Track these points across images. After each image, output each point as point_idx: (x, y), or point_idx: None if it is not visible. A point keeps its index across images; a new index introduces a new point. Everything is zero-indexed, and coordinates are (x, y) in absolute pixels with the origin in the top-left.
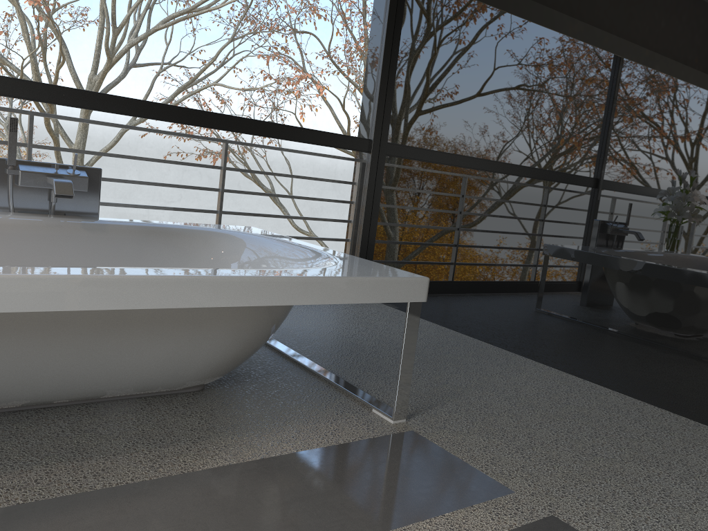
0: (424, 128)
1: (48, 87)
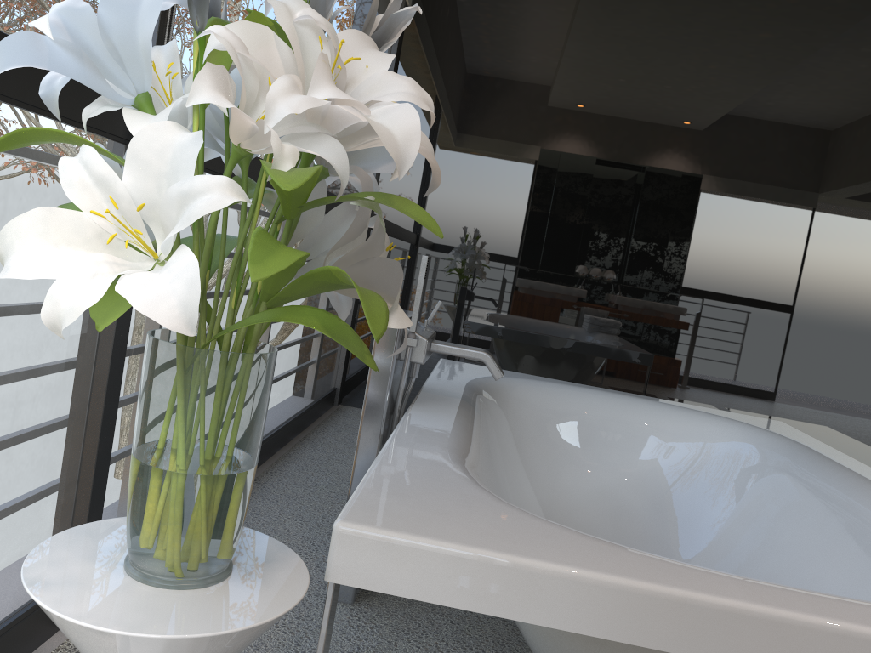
0: (452, 210)
1: None
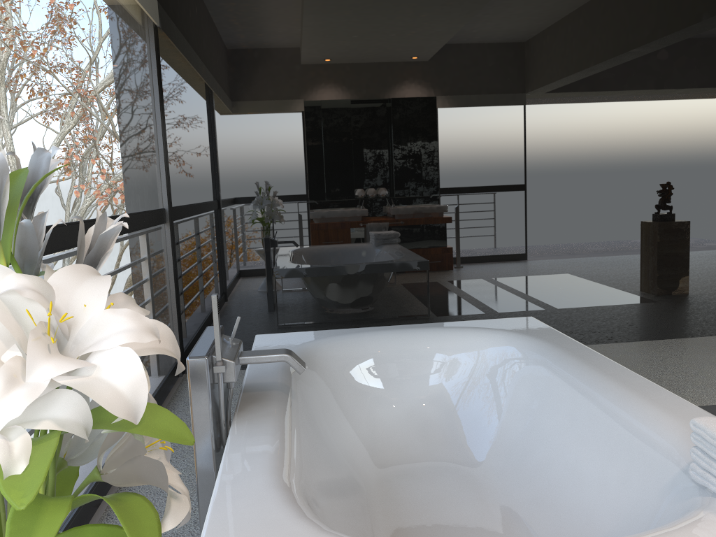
0: (238, 191)
1: None
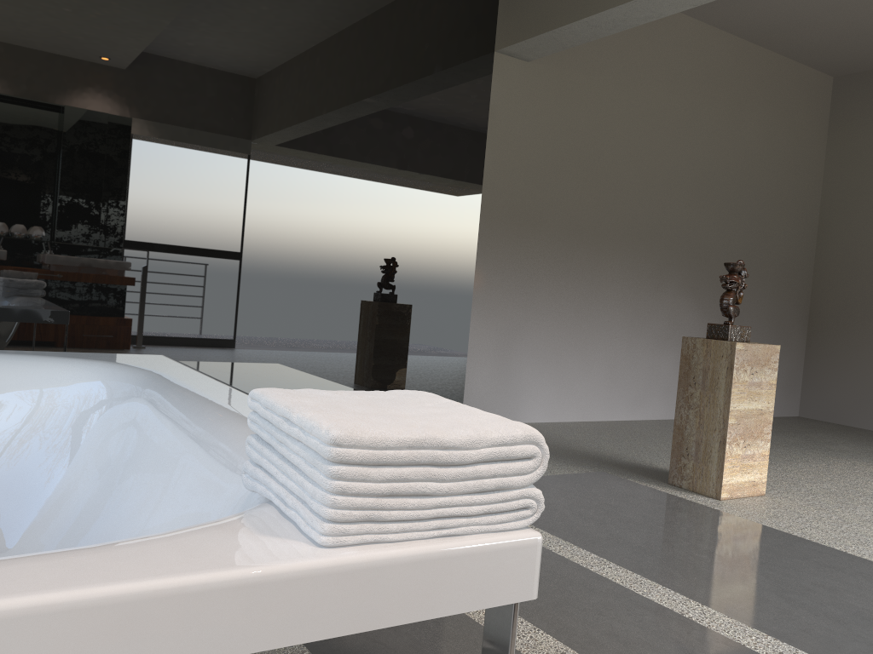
0: None
1: None
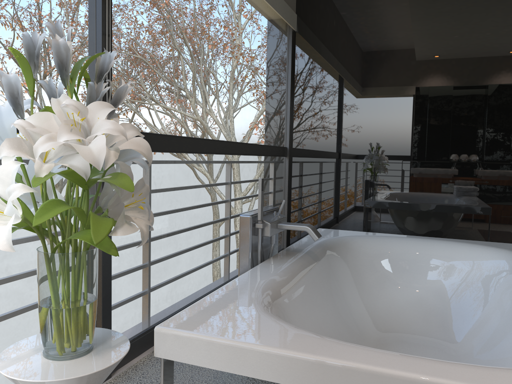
0: (335, 139)
1: (177, 138)
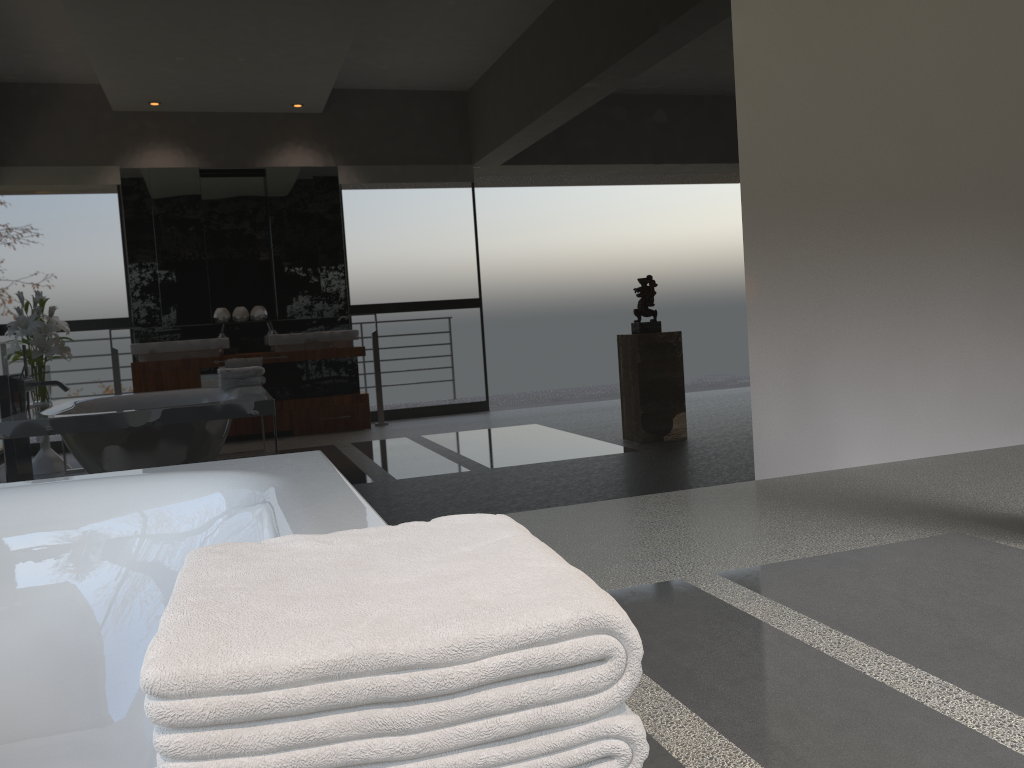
0: None
1: None
